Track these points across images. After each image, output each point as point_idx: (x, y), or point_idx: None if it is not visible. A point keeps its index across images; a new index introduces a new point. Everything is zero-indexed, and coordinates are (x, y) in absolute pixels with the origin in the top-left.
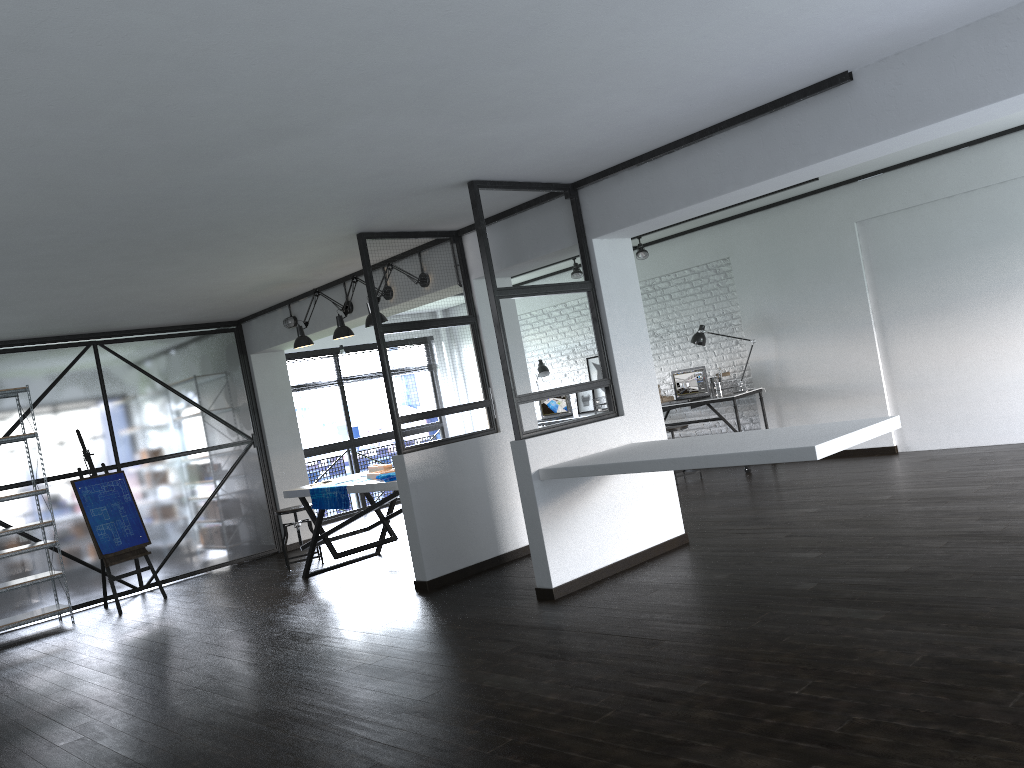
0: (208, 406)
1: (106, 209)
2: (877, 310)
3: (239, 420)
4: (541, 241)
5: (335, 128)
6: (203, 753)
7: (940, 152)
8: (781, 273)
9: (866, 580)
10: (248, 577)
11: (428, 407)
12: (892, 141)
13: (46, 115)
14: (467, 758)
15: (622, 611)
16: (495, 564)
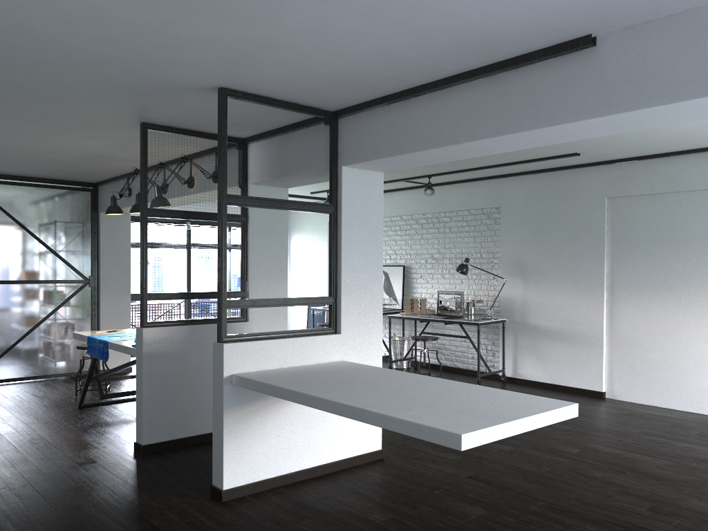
0: (55, 247)
1: None
2: (610, 275)
3: (80, 263)
4: (303, 160)
5: None
6: None
7: (689, 151)
8: (538, 228)
9: None
10: (44, 395)
11: (180, 289)
12: (625, 117)
13: None
14: None
15: None
16: None
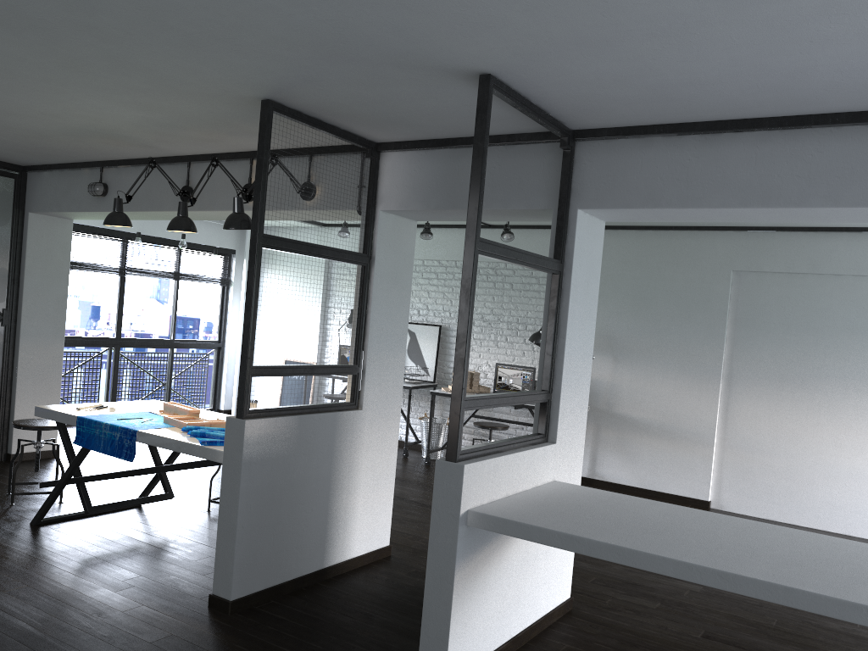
0: None
1: None
2: (729, 363)
3: None
4: (499, 191)
5: None
6: None
7: (843, 229)
8: (639, 298)
9: None
10: None
11: (289, 360)
12: None
13: None
14: None
15: None
16: (316, 580)
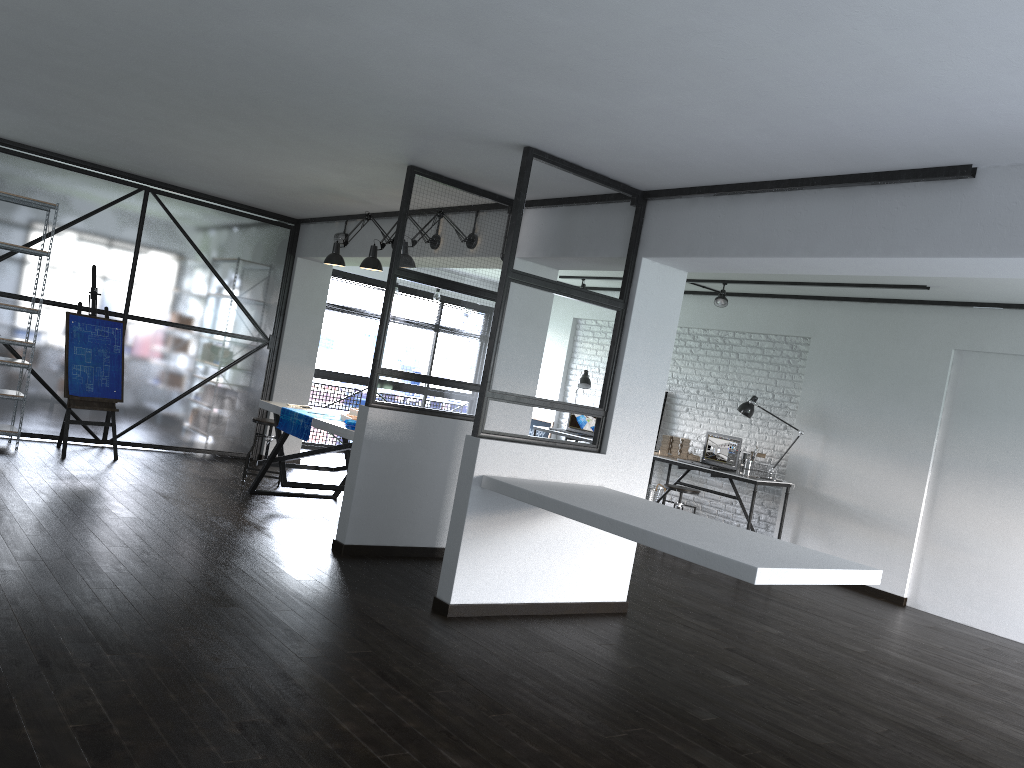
0: (237, 292)
1: (123, 34)
2: (941, 449)
3: (262, 317)
4: (593, 241)
5: (362, 21)
6: None
7: None
8: (857, 374)
9: (771, 736)
10: (203, 471)
11: (416, 369)
12: (993, 262)
13: None
14: (198, 759)
15: (499, 659)
16: (426, 555)
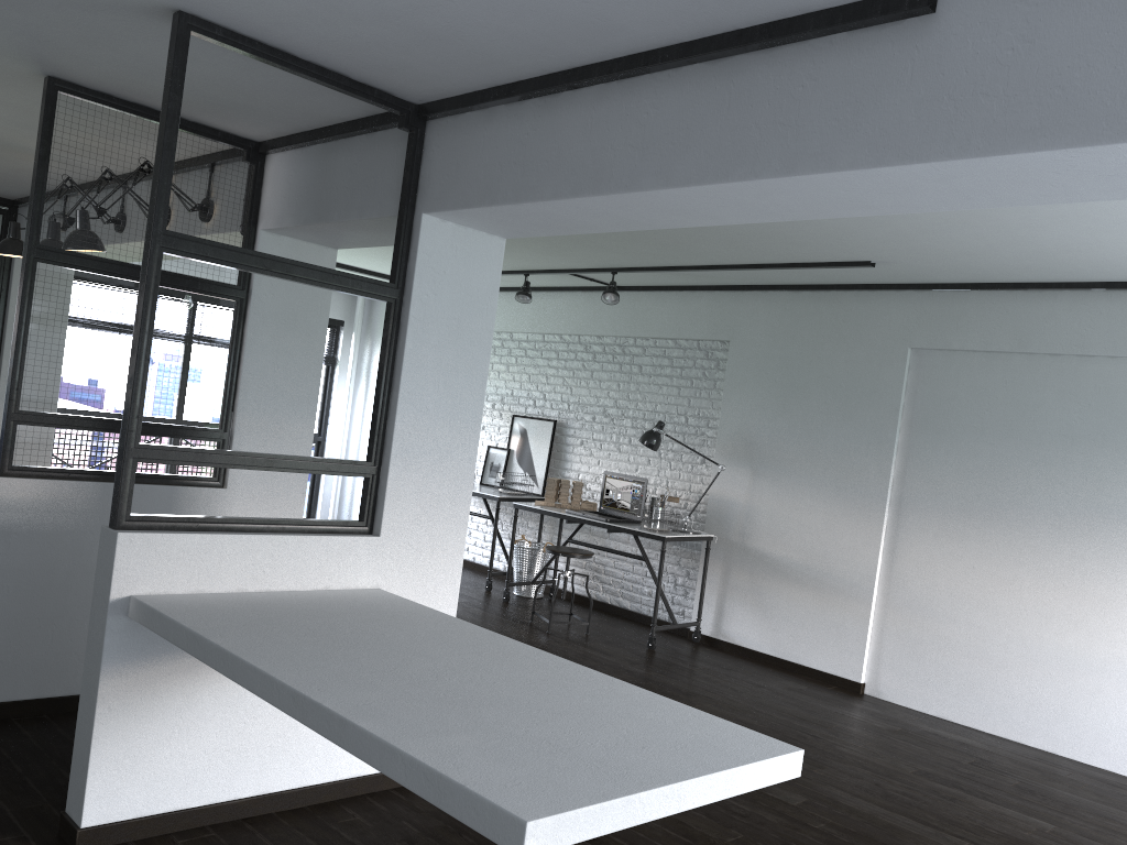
0: None
1: None
2: (900, 483)
3: None
4: (357, 195)
5: None
6: None
7: (1062, 284)
8: (789, 386)
9: None
10: None
11: (92, 411)
12: (975, 171)
13: None
14: None
15: None
16: None
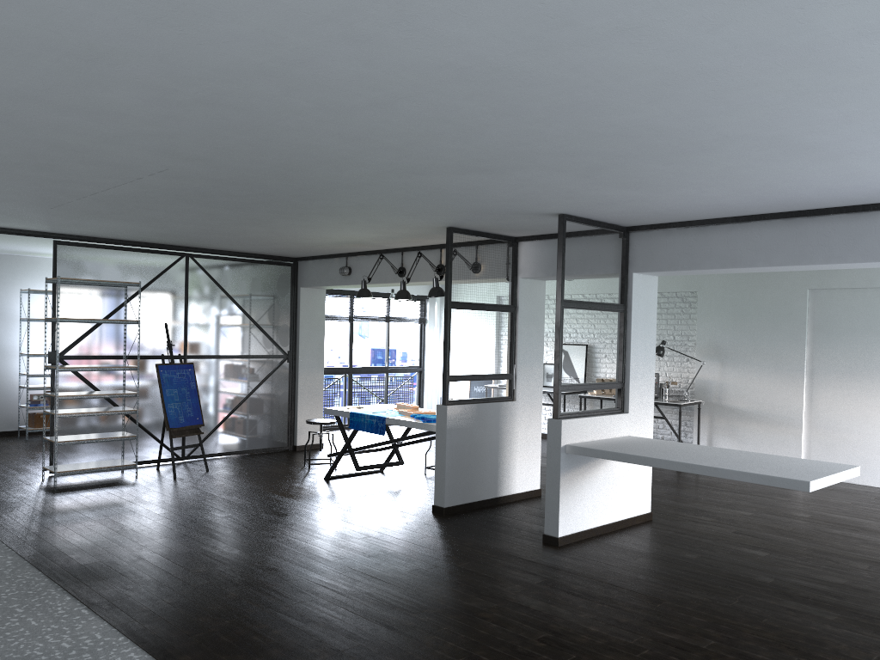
0: (260, 322)
1: (304, 186)
2: (810, 361)
3: (281, 338)
4: (588, 263)
5: (512, 173)
6: (323, 617)
7: None
8: (738, 314)
9: (813, 585)
10: (274, 468)
11: (469, 372)
12: None
13: (342, 136)
14: None
15: (620, 569)
16: (492, 504)
